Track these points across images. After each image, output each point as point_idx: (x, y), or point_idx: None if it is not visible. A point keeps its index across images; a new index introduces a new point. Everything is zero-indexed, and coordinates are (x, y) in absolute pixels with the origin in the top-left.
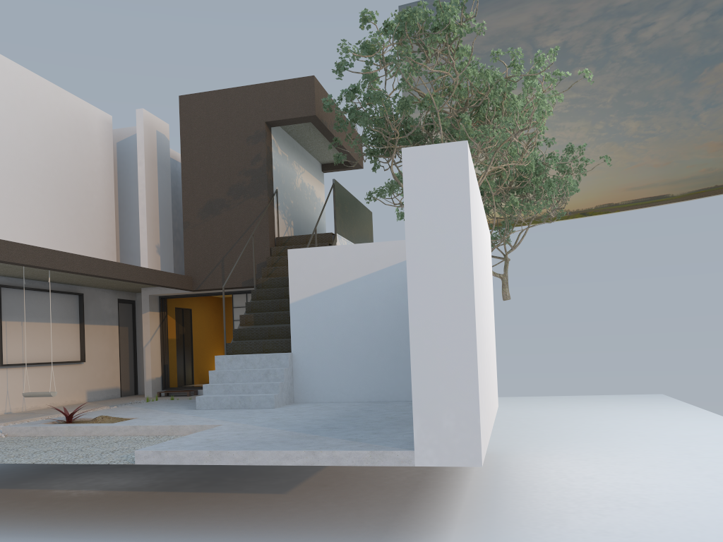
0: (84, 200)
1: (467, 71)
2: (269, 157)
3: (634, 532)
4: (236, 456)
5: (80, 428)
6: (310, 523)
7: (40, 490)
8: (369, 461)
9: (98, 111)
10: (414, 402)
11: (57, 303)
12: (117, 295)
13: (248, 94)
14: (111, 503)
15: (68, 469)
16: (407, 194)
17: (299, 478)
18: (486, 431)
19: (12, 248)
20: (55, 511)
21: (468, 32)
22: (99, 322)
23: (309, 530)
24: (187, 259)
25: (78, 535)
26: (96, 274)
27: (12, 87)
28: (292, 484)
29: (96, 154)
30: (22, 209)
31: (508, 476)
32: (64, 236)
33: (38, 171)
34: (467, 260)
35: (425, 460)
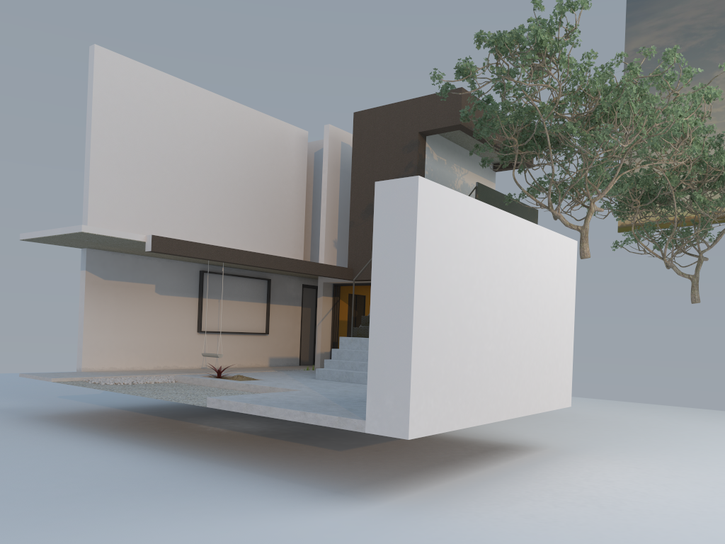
0: (278, 203)
1: (579, 79)
2: (421, 163)
3: (555, 521)
4: (261, 409)
5: (217, 381)
6: (324, 470)
7: (193, 424)
8: (337, 424)
9: (295, 128)
10: (368, 383)
11: (249, 286)
12: (302, 281)
13: (406, 107)
14: (222, 438)
15: (227, 414)
16: (376, 218)
17: (367, 443)
18: (455, 417)
19: (190, 246)
20: (184, 437)
21: (564, 46)
22: (284, 302)
23: (317, 474)
24: (350, 253)
25: (178, 452)
26: (259, 266)
27: (223, 118)
28: (356, 446)
29: (291, 165)
30: (225, 213)
31: (536, 468)
32: (258, 232)
33: (240, 182)
34: (411, 273)
35: (372, 429)
